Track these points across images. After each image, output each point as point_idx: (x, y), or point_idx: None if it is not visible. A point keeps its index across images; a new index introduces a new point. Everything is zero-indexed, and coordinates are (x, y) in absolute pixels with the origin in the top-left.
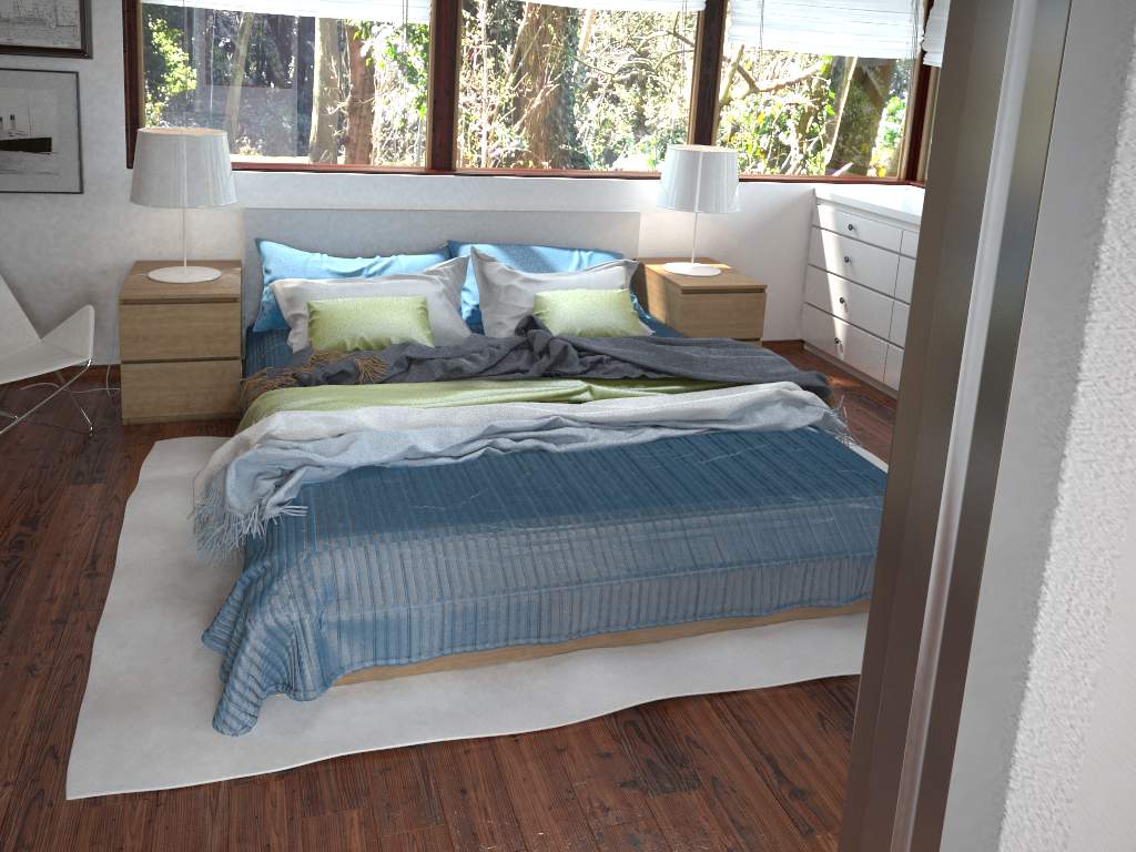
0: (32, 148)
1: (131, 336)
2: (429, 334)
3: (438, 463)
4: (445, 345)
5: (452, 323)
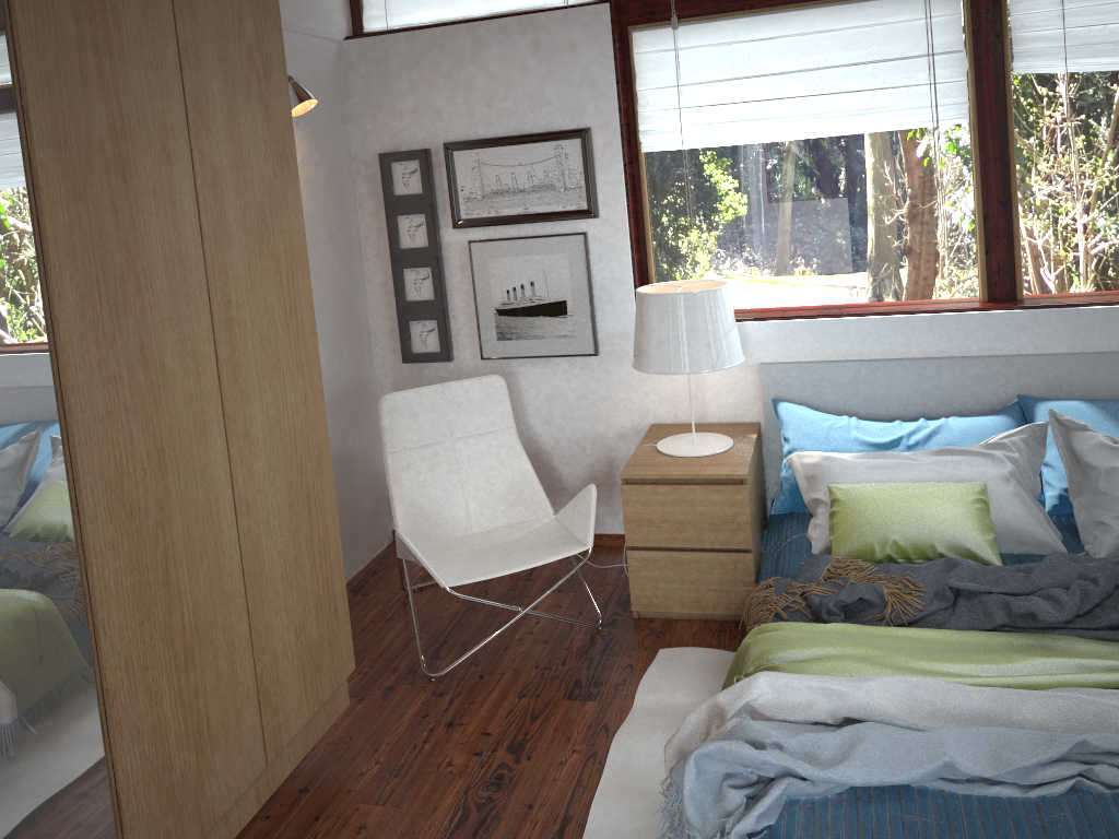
0: (550, 312)
1: (634, 519)
2: (991, 540)
3: (994, 793)
4: (1018, 552)
5: (1026, 521)
